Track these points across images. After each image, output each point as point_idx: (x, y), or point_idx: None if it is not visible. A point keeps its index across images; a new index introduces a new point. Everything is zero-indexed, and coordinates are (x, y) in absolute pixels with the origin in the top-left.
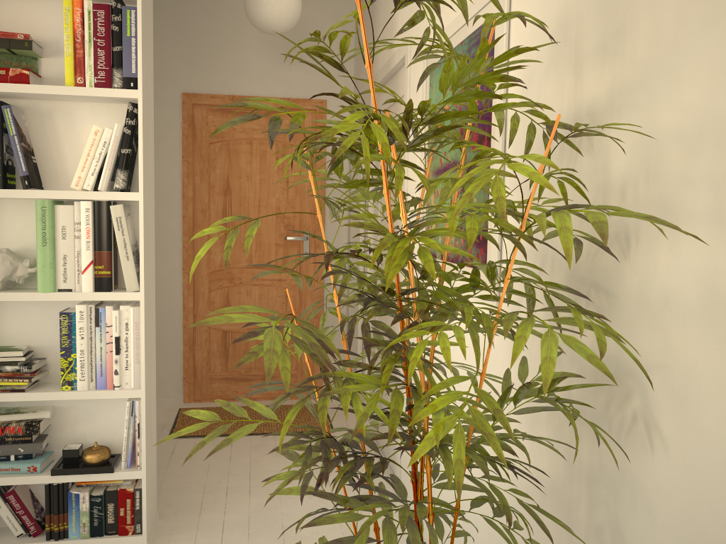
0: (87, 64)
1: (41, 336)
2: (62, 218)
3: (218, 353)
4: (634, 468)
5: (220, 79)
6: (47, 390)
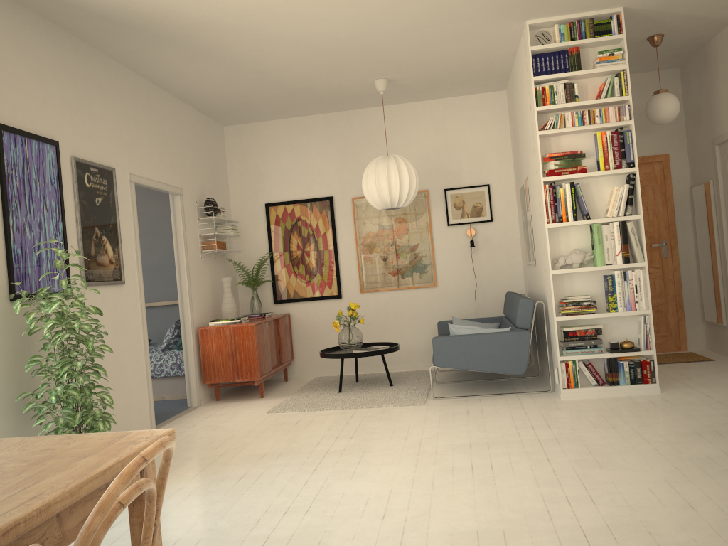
0: (610, 159)
1: (591, 289)
2: (605, 231)
3: None
4: None
5: None
6: (603, 313)
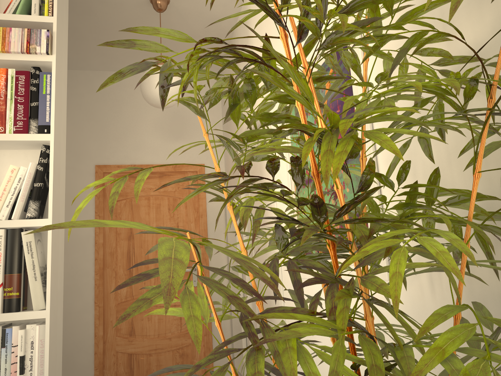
0: (8, 116)
1: None
2: None
3: (124, 374)
4: None
5: (124, 154)
6: None
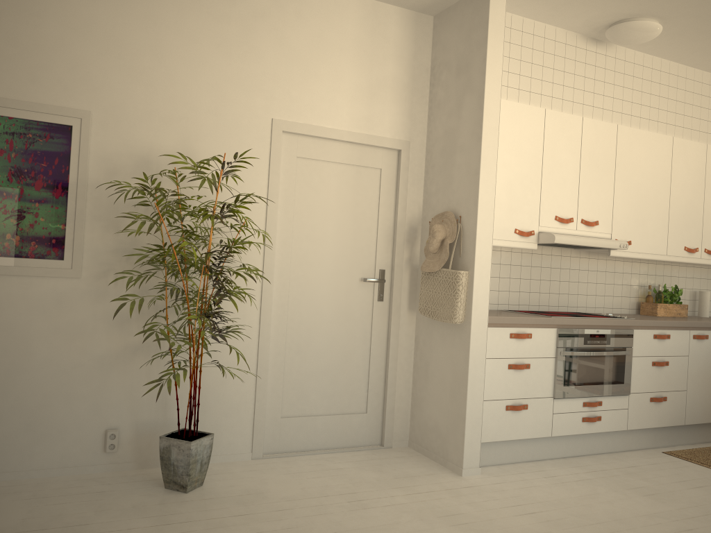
0: None
1: None
2: None
3: None
4: None
5: None
6: None
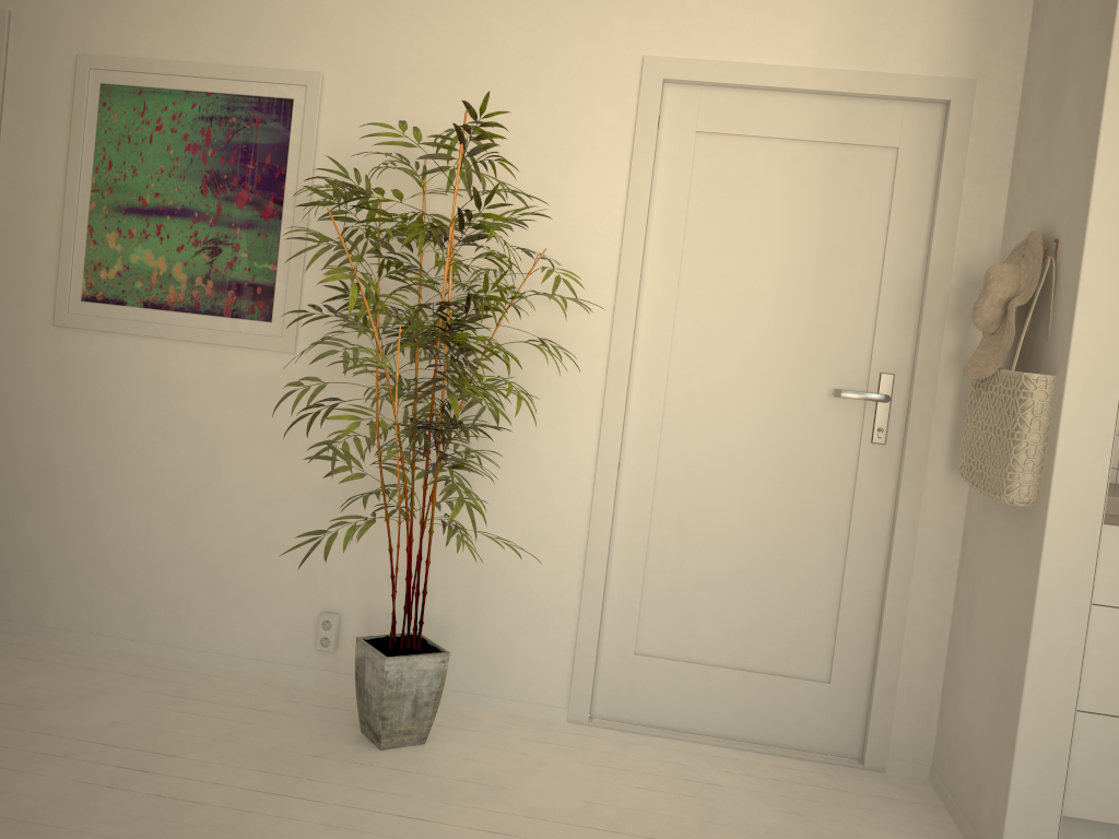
0: None
1: None
2: None
3: None
4: (481, 436)
5: None
6: None
